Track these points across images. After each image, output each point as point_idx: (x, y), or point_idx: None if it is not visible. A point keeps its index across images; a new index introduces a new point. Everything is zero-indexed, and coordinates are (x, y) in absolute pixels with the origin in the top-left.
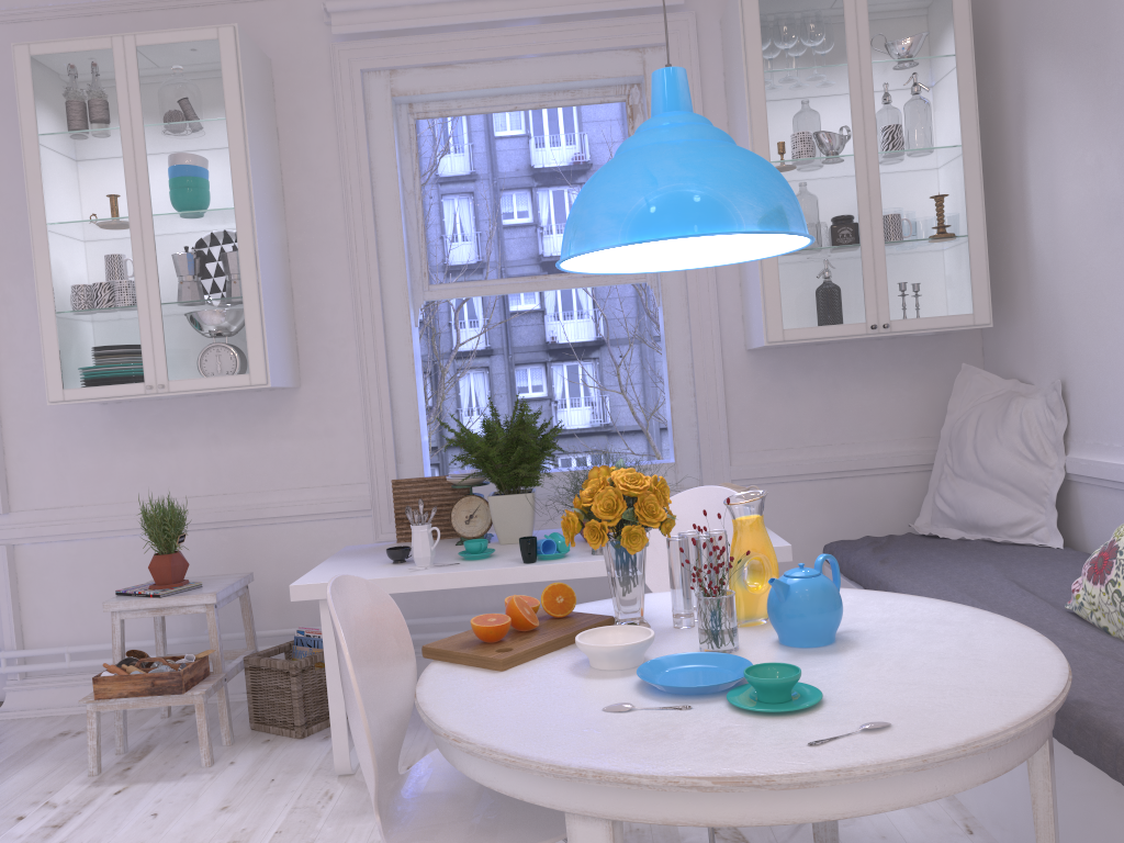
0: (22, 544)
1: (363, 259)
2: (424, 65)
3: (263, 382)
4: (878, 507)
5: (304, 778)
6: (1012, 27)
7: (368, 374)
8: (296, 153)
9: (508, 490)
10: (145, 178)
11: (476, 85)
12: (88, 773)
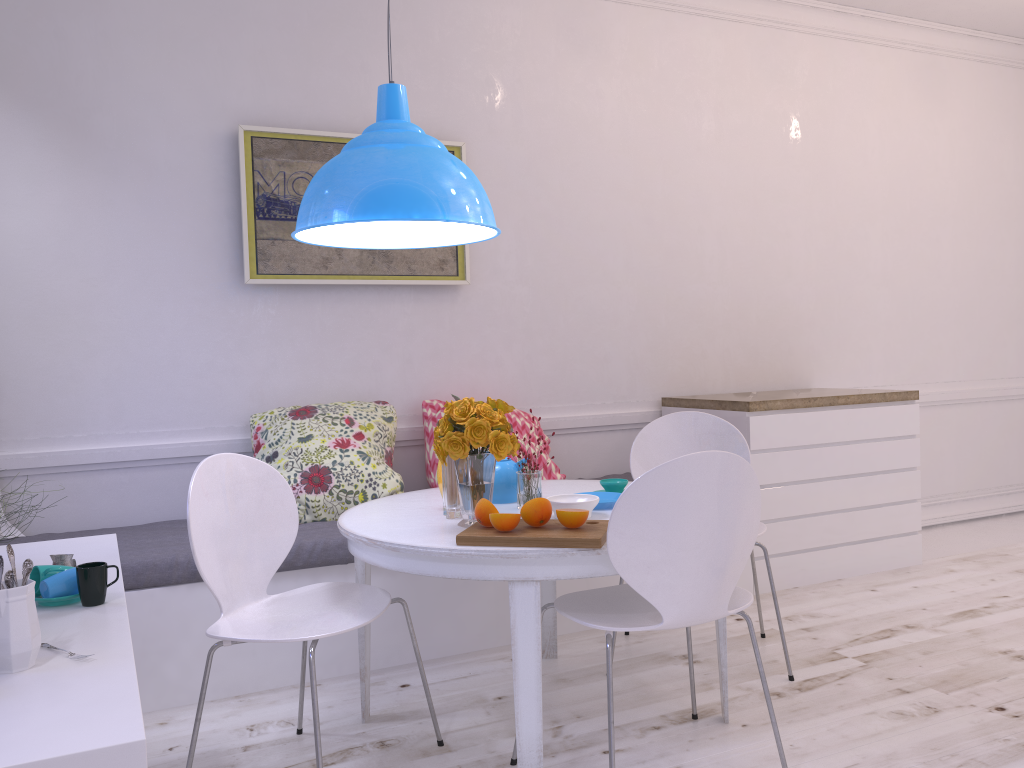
0: None
1: None
2: None
3: None
4: None
5: None
6: None
7: None
8: None
9: None
10: None
11: None
12: None
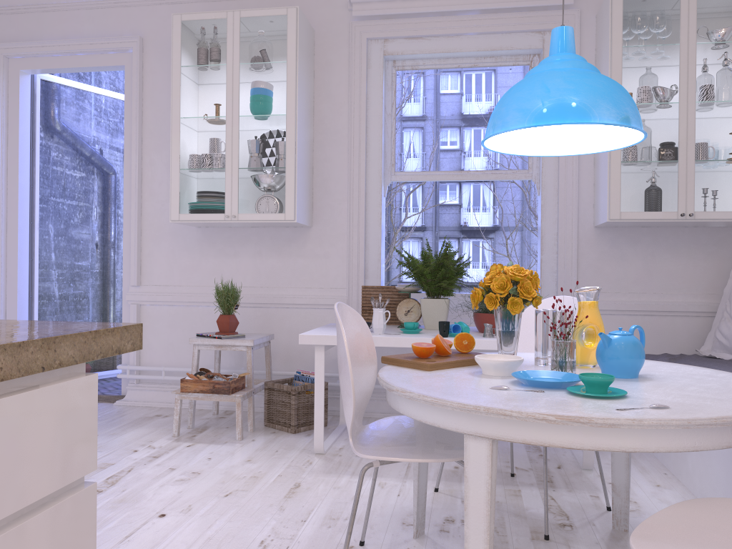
0: (145, 305)
1: (357, 152)
2: (405, 37)
3: (292, 219)
4: (675, 337)
5: (295, 452)
6: None
7: (353, 222)
8: (324, 86)
9: (433, 296)
10: (237, 94)
11: (436, 50)
12: (172, 434)
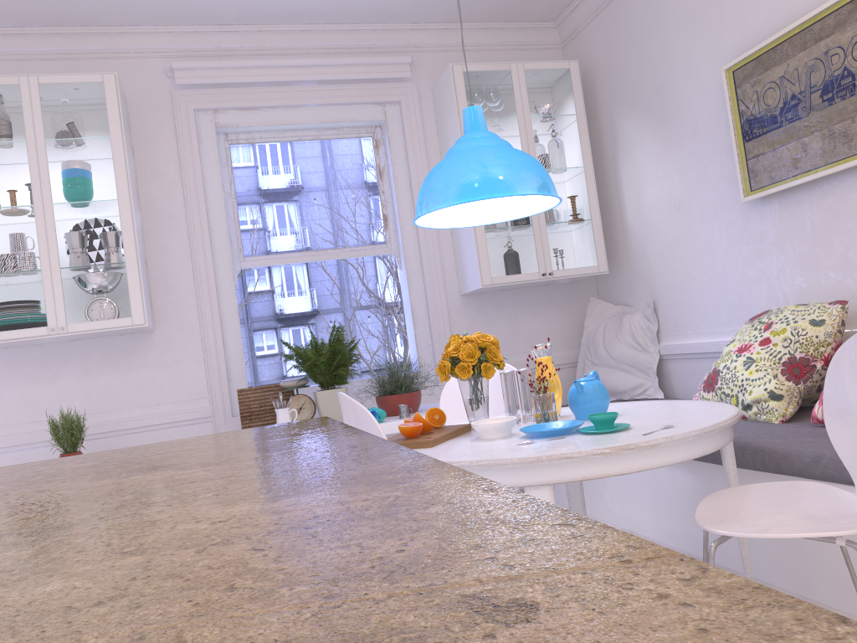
0: None
1: (200, 238)
2: (238, 107)
3: (142, 322)
4: None
5: None
6: (605, 100)
7: (206, 319)
8: (148, 164)
9: (328, 387)
10: (47, 177)
11: (275, 122)
12: None
